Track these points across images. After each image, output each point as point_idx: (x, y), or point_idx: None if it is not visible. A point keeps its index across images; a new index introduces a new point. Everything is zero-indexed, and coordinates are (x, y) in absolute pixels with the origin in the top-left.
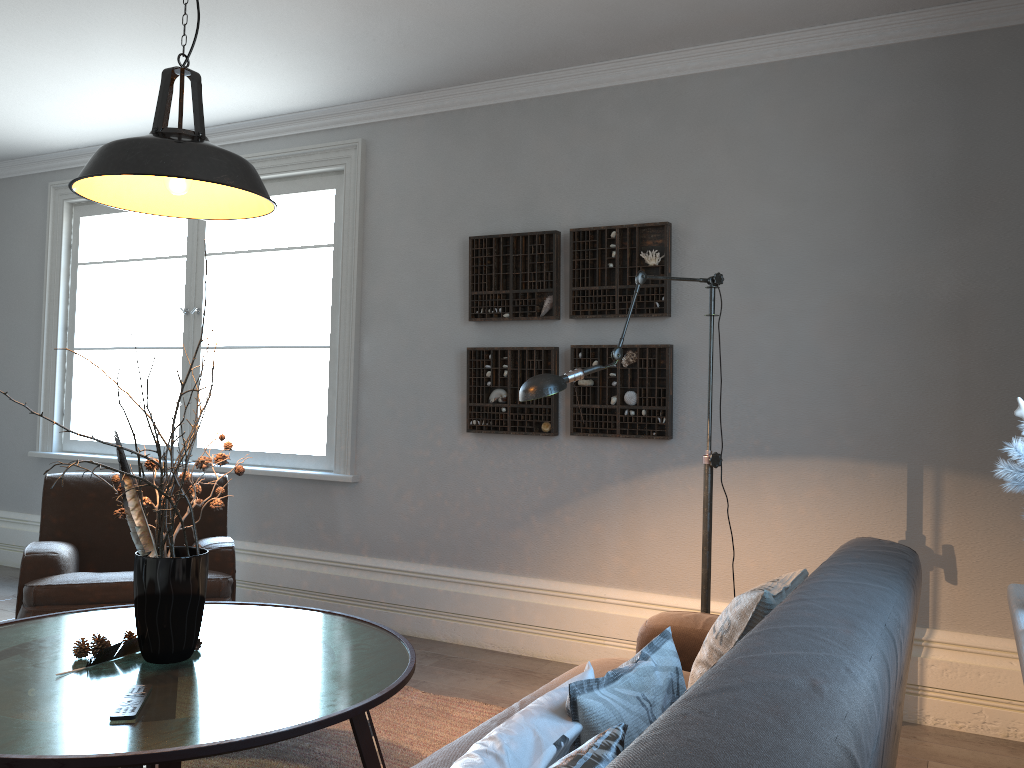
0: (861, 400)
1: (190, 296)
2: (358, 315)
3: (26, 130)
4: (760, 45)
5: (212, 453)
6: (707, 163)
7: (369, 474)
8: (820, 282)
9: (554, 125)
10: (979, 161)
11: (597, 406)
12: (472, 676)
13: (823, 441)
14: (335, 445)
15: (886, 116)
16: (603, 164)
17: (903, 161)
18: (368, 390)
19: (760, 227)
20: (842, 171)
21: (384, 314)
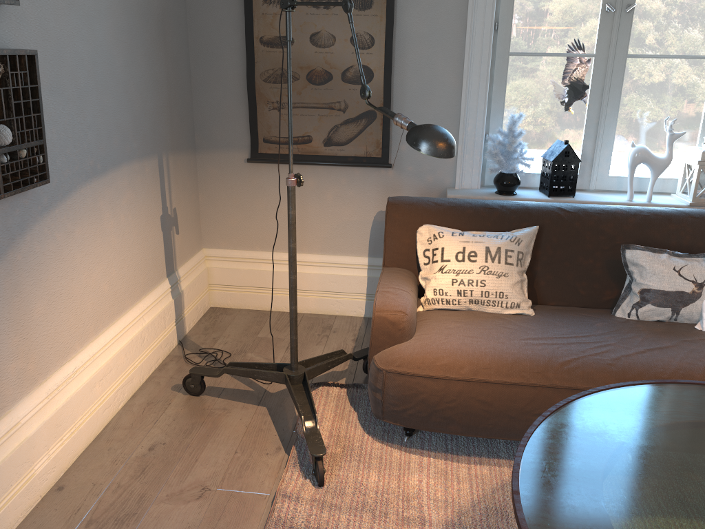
0: (136, 104)
1: None
2: None
3: None
4: None
5: None
6: None
7: None
8: None
9: None
10: None
11: None
12: None
13: (124, 148)
14: None
15: None
16: None
17: None
18: None
19: None
20: None
21: None
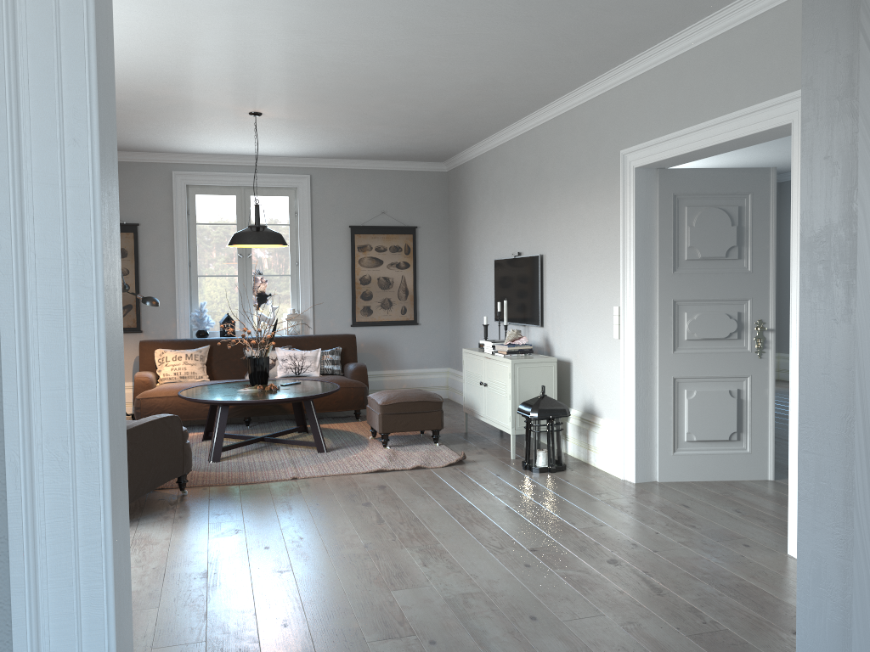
0: None
1: None
2: None
3: None
4: None
5: None
6: None
7: None
8: None
9: None
10: None
11: None
12: None
13: None
14: None
15: None
16: None
17: None
18: None
19: None
20: None
21: None
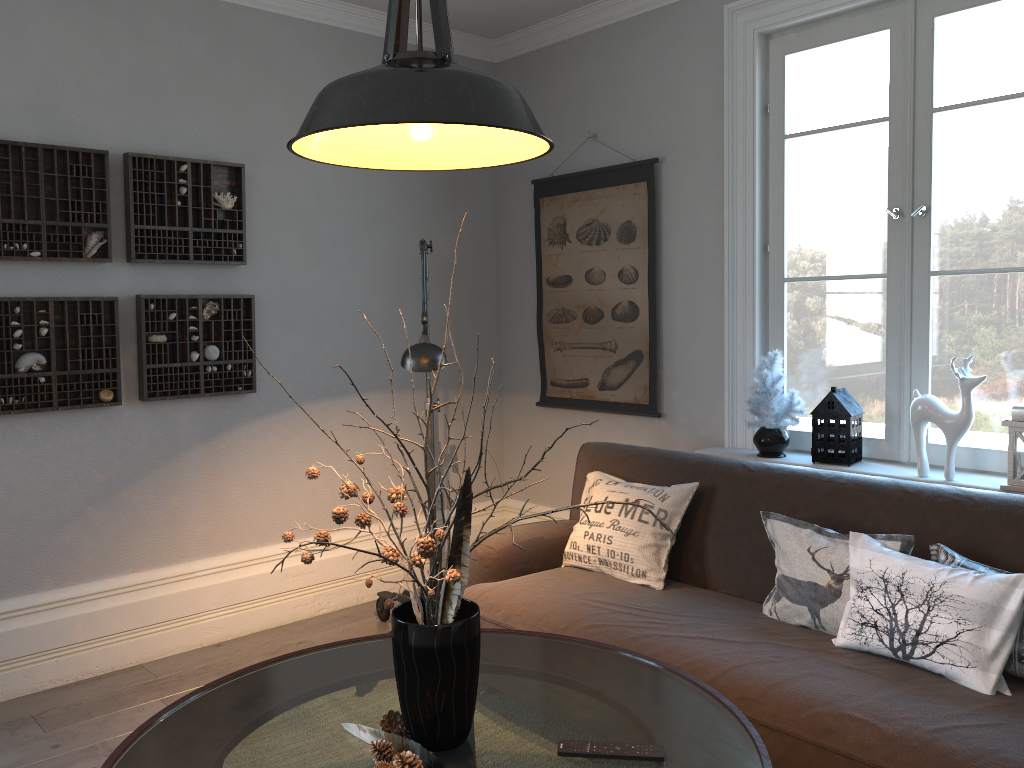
0: (398, 341)
1: None
2: None
3: None
4: (317, 4)
5: None
6: (267, 108)
7: None
8: (367, 240)
9: (78, 8)
10: None
11: (177, 365)
12: (126, 712)
13: (375, 378)
14: None
15: None
16: (151, 79)
17: None
18: None
19: (318, 183)
20: None
21: None
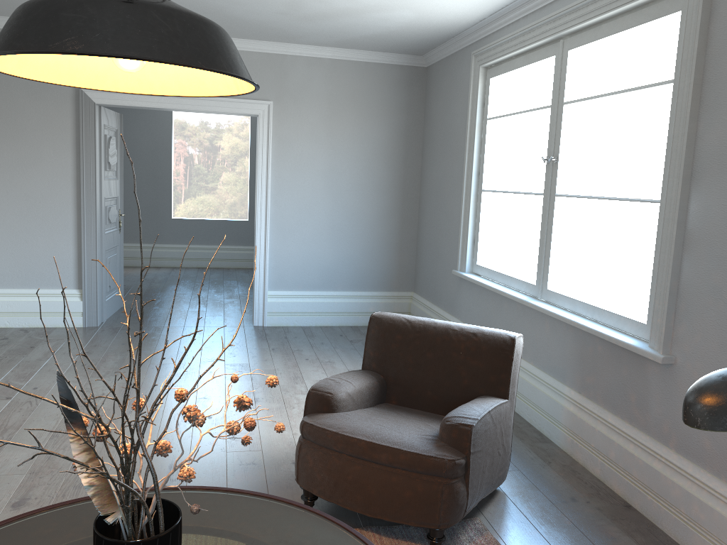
0: None
1: (550, 145)
2: (688, 166)
3: (438, 11)
4: None
5: (556, 297)
6: None
7: (684, 358)
8: None
9: None
10: None
11: None
12: None
13: None
14: (652, 316)
15: None
16: None
17: None
18: (692, 259)
19: None
20: None
21: (718, 165)
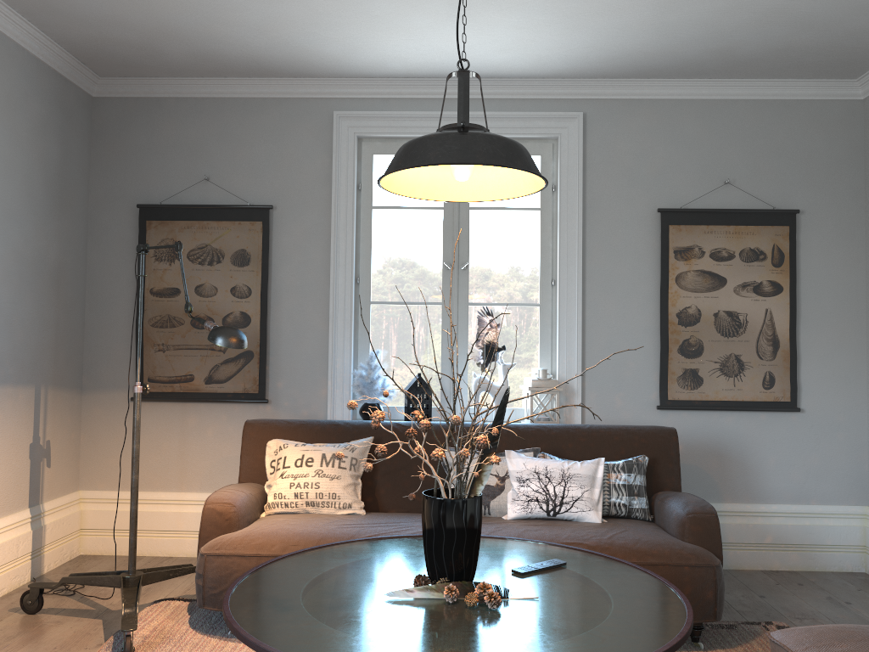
0: (17, 336)
1: None
2: None
3: None
4: None
5: None
6: None
7: None
8: (1, 234)
9: None
10: (67, 171)
11: None
12: None
13: None
14: None
15: (35, 114)
16: None
17: (41, 153)
18: None
19: None
20: (15, 145)
21: None
